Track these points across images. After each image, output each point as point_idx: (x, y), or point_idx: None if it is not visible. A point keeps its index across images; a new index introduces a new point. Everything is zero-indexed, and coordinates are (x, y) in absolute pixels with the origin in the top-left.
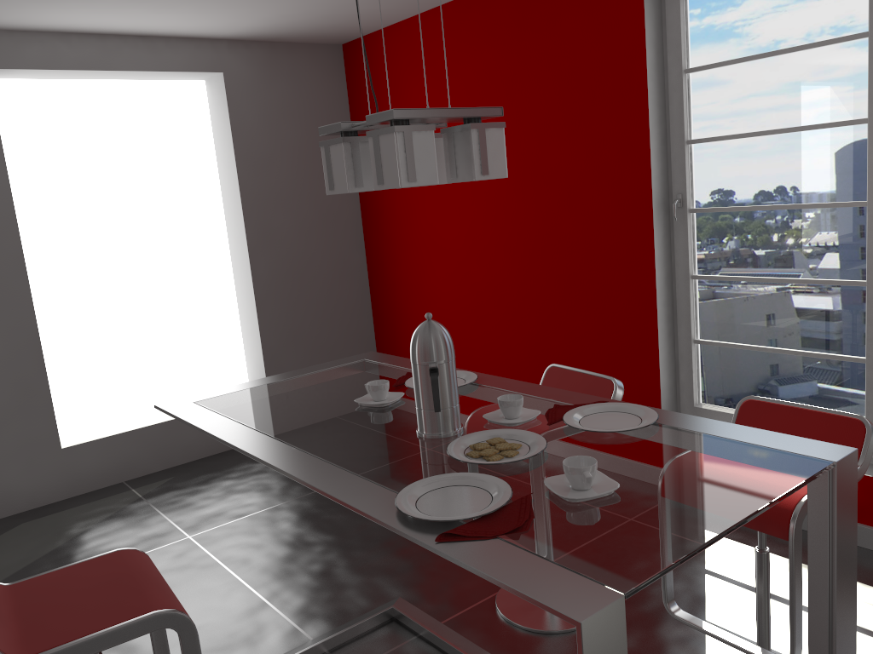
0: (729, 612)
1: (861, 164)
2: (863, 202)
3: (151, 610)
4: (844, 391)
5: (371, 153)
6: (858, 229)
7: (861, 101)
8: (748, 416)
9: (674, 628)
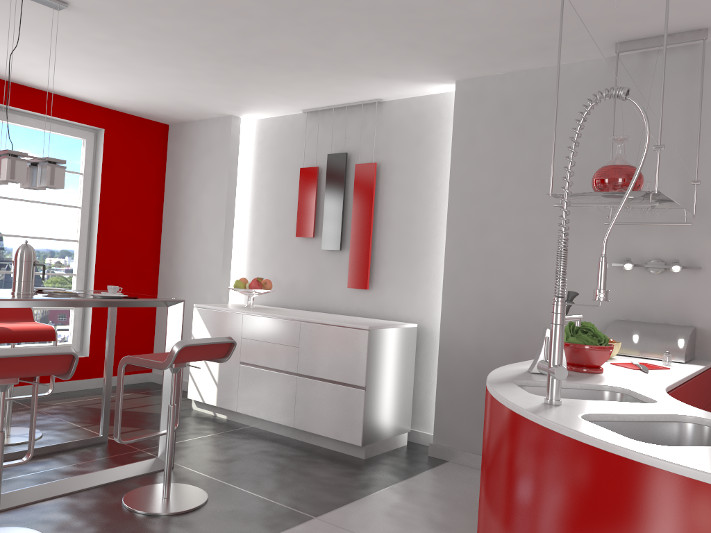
0: None
1: None
2: None
3: None
4: None
5: (48, 172)
6: None
7: None
8: None
9: None
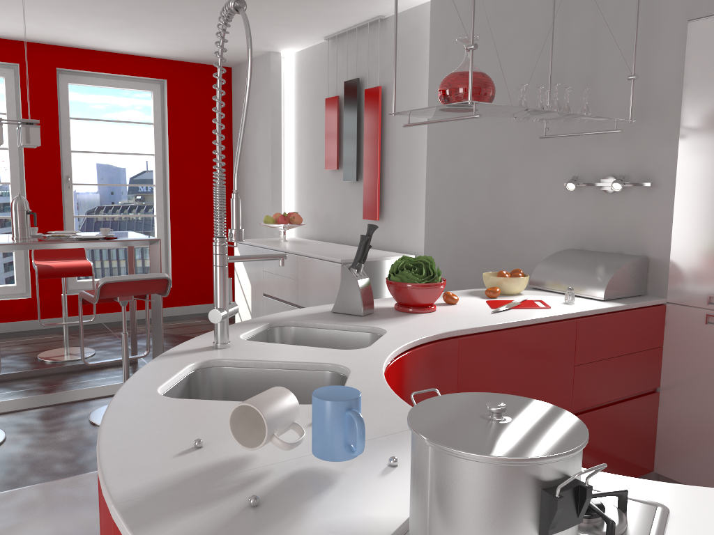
0: (17, 350)
1: (6, 166)
2: (8, 182)
3: None
4: (4, 266)
5: (23, 132)
6: (6, 194)
7: (4, 140)
8: (39, 253)
9: (8, 357)
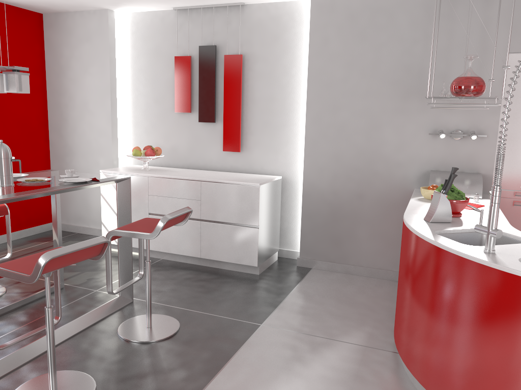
0: None
1: None
2: None
3: (62, 246)
4: None
5: (16, 79)
6: None
7: None
8: None
9: None
